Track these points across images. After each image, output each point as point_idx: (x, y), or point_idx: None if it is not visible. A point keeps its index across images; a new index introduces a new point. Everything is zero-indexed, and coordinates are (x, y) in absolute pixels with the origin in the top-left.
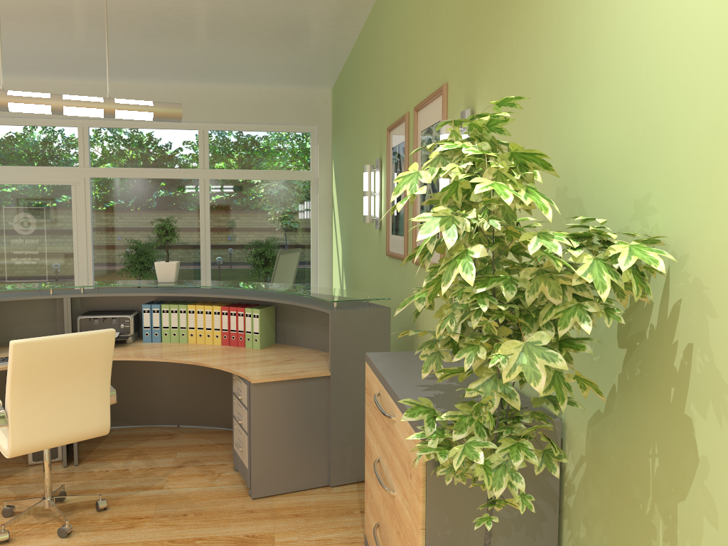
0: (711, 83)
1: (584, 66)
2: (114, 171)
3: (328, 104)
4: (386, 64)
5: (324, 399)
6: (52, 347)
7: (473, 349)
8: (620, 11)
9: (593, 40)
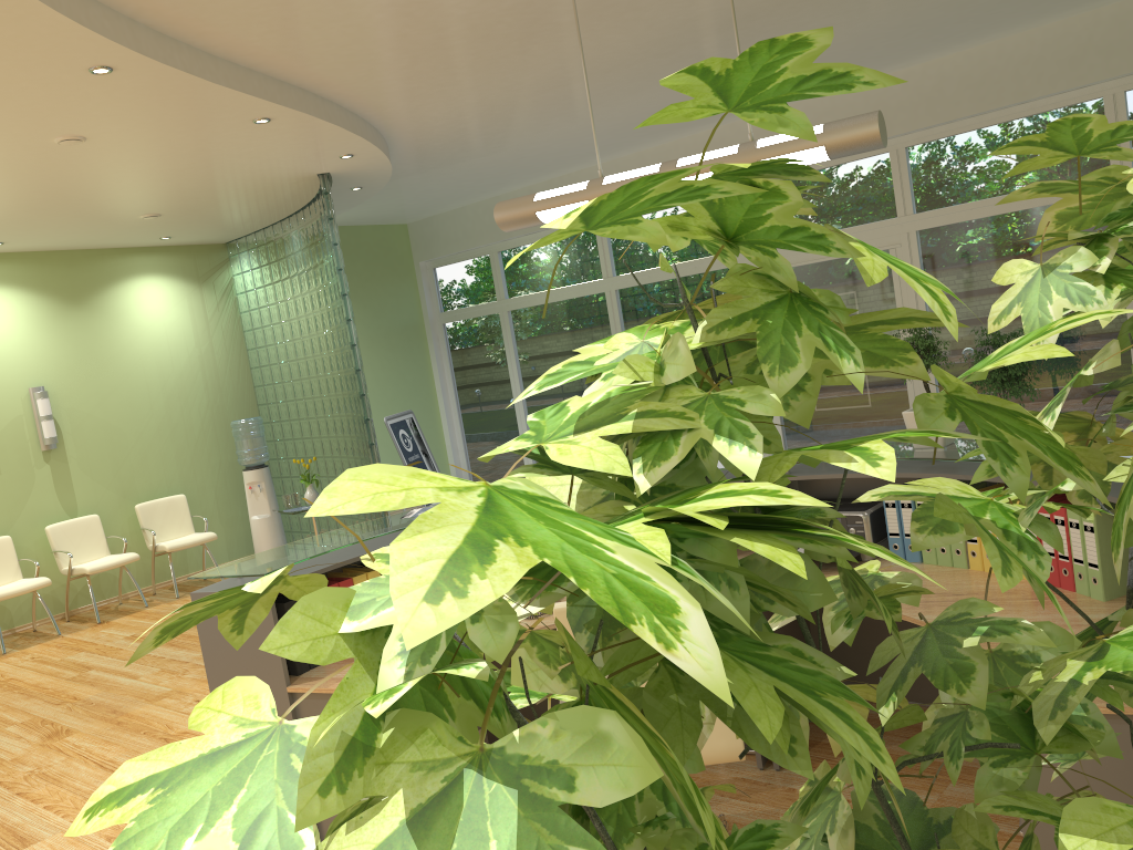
0: None
1: None
2: (953, 212)
3: None
4: None
5: None
6: None
7: None
8: None
9: None
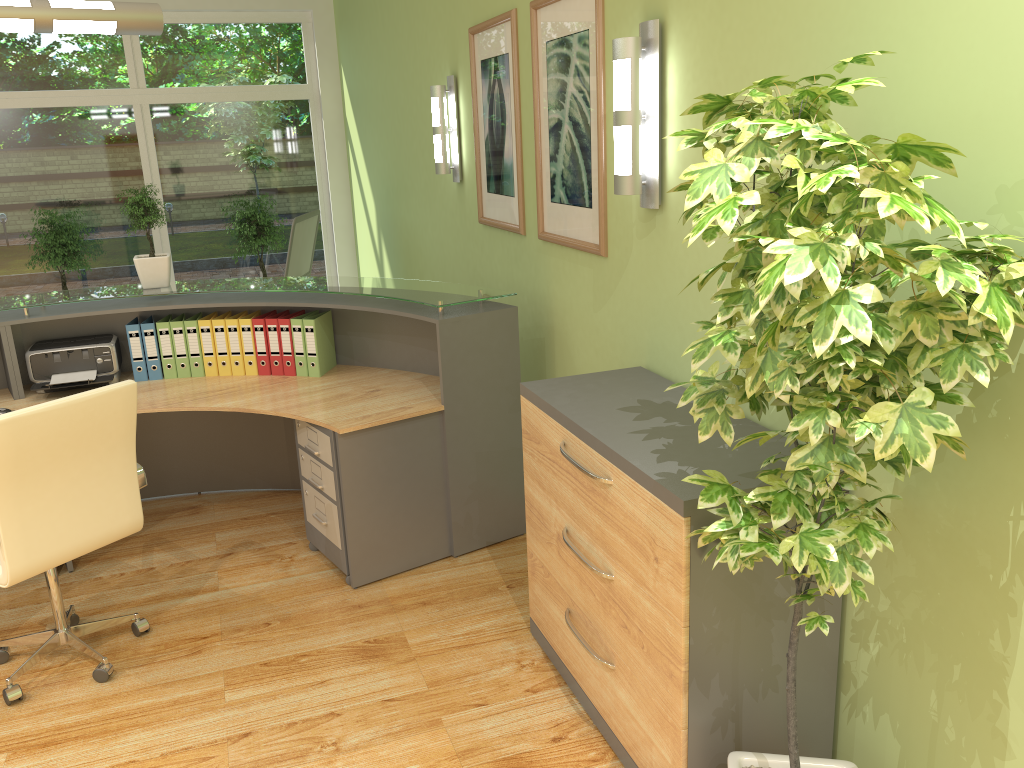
0: None
1: None
2: None
3: None
4: None
5: (437, 443)
6: (49, 420)
7: (819, 414)
8: None
9: None
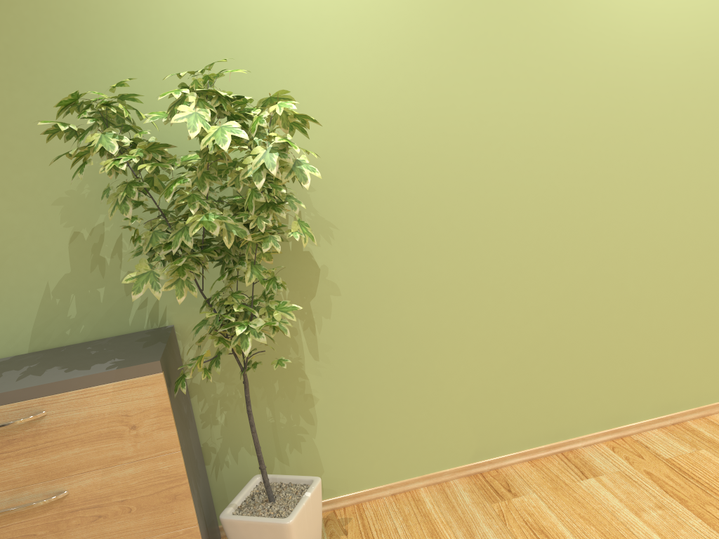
0: (280, 66)
1: (123, 39)
2: None
3: None
4: None
5: None
6: None
7: (271, 238)
8: (168, 5)
9: (132, 20)
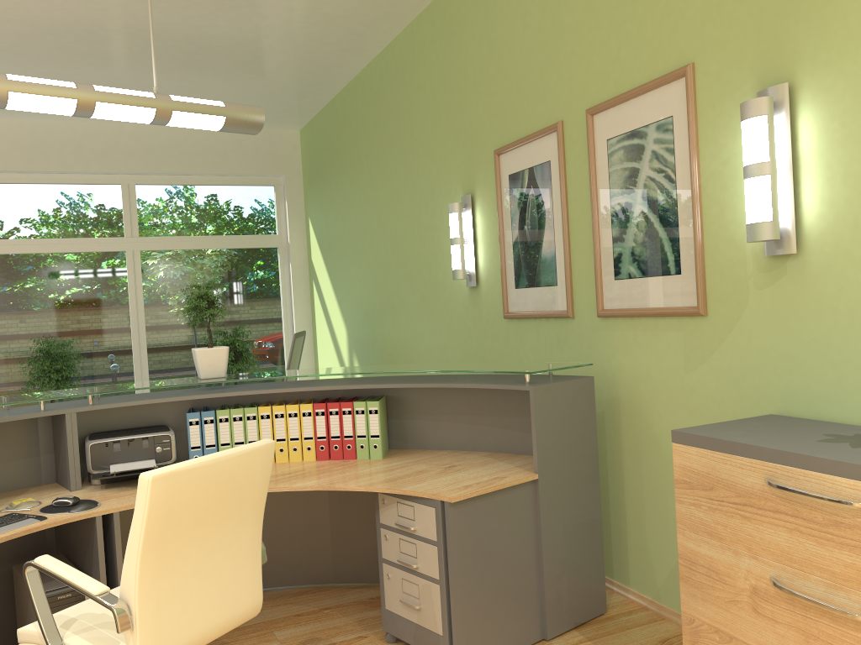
0: None
1: None
2: None
3: (297, 148)
4: (479, 70)
5: (531, 514)
6: (200, 477)
7: None
8: None
9: None
